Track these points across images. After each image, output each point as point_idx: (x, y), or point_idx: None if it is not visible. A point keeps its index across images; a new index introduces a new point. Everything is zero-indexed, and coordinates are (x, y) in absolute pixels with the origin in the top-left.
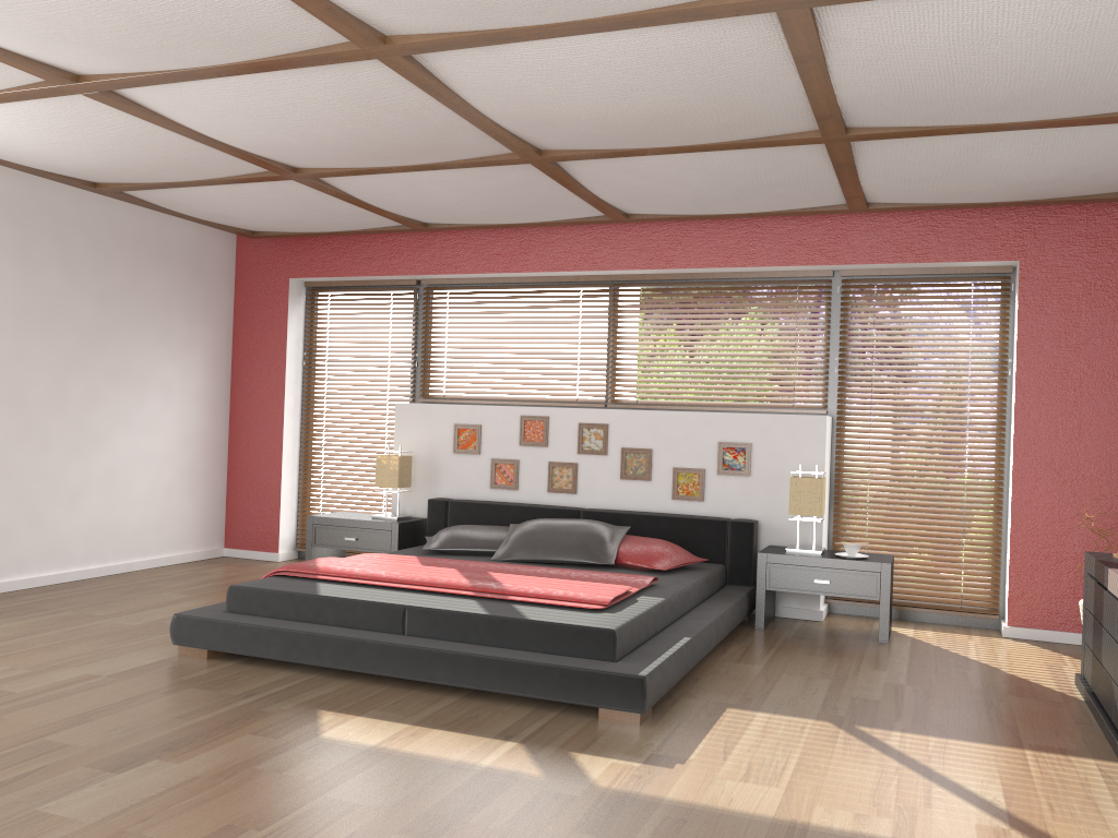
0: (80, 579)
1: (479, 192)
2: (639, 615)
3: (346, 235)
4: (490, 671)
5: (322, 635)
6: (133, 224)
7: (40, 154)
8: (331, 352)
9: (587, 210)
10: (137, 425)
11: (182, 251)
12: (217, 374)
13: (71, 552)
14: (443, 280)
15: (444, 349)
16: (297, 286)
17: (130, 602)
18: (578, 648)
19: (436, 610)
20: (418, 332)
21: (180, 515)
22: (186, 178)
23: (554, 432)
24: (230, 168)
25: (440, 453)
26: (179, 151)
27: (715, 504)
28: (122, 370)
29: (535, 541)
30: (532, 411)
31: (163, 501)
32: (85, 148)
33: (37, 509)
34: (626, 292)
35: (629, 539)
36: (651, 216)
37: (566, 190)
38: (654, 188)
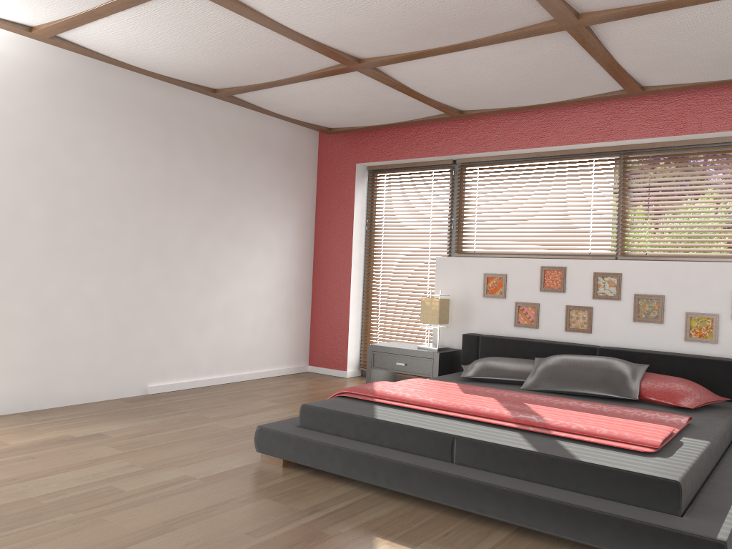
0: (205, 386)
1: (513, 69)
2: (695, 463)
3: (398, 127)
4: (542, 512)
5: (378, 457)
6: (245, 124)
7: (169, 59)
8: (386, 219)
9: (607, 84)
10: (246, 273)
11: (280, 145)
12: (304, 237)
13: (199, 366)
14: (474, 159)
15: (475, 214)
16: (361, 169)
17: (235, 407)
18: (636, 496)
19: (483, 442)
20: (454, 201)
21: (277, 340)
22: (276, 76)
23: (570, 280)
24: (309, 63)
25: (472, 297)
26: (268, 46)
27: (729, 347)
28: (236, 232)
29: (561, 374)
30: (551, 263)
31: (265, 329)
32: (198, 49)
33: (175, 333)
34: (635, 160)
35: (649, 376)
36: (666, 87)
37: (592, 61)
38: (684, 48)
